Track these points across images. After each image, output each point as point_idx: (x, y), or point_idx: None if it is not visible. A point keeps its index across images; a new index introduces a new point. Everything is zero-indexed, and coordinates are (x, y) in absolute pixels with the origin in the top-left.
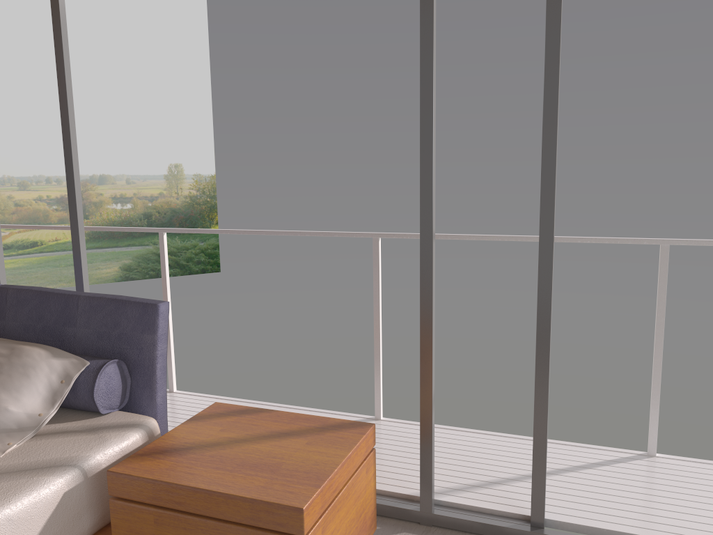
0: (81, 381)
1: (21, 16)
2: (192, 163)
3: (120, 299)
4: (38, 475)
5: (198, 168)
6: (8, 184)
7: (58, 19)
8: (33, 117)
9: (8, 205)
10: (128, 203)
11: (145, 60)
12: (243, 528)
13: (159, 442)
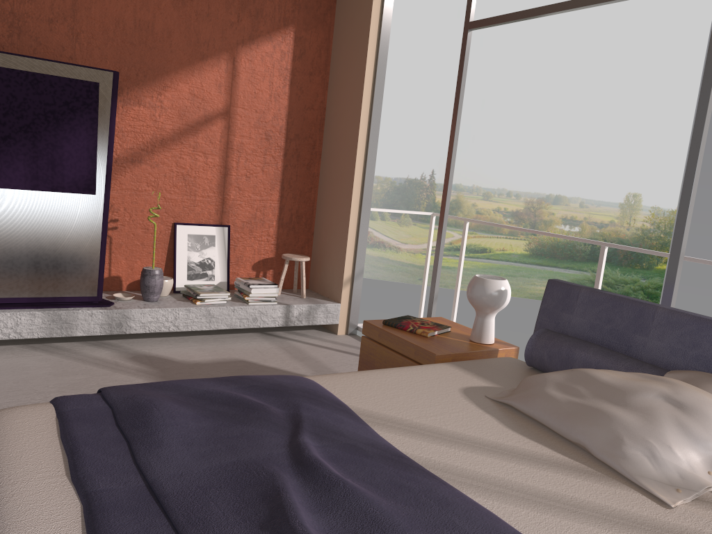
0: None
1: (521, 42)
2: (652, 194)
3: None
4: None
5: (657, 200)
6: (475, 193)
7: None
8: (509, 135)
9: (470, 212)
10: (576, 226)
11: (628, 84)
12: None
13: None
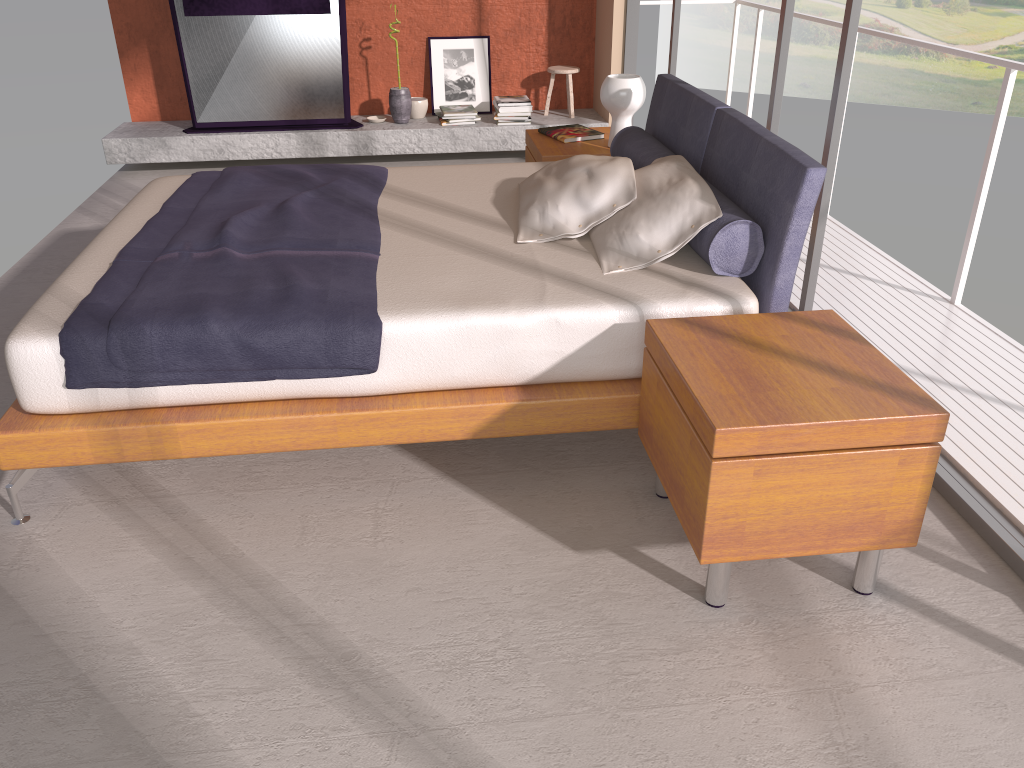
0: (707, 232)
1: None
2: None
3: (784, 152)
4: (602, 299)
5: None
6: None
7: None
8: None
9: None
10: None
11: None
12: (688, 424)
13: (717, 319)
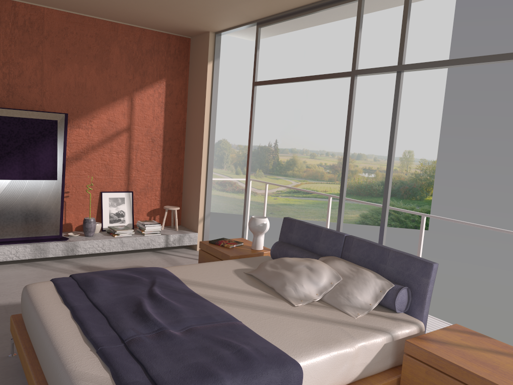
0: (389, 293)
1: (330, 54)
2: (420, 151)
3: (411, 256)
4: (374, 332)
5: (424, 154)
6: (305, 154)
7: (396, 104)
8: (325, 114)
9: (302, 166)
10: (372, 173)
11: None
12: None
13: (428, 334)
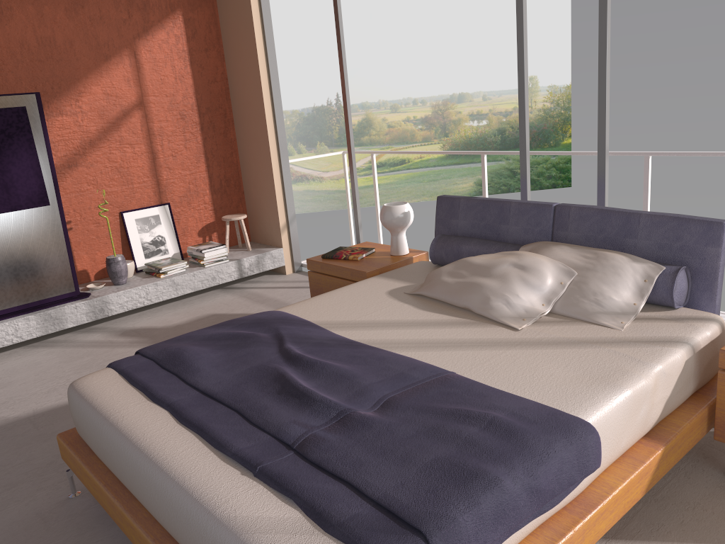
0: (659, 281)
1: None
2: (547, 74)
3: (682, 217)
4: (666, 346)
5: (552, 79)
6: (382, 108)
7: None
8: (403, 43)
9: (382, 127)
10: (483, 119)
11: None
12: None
13: None
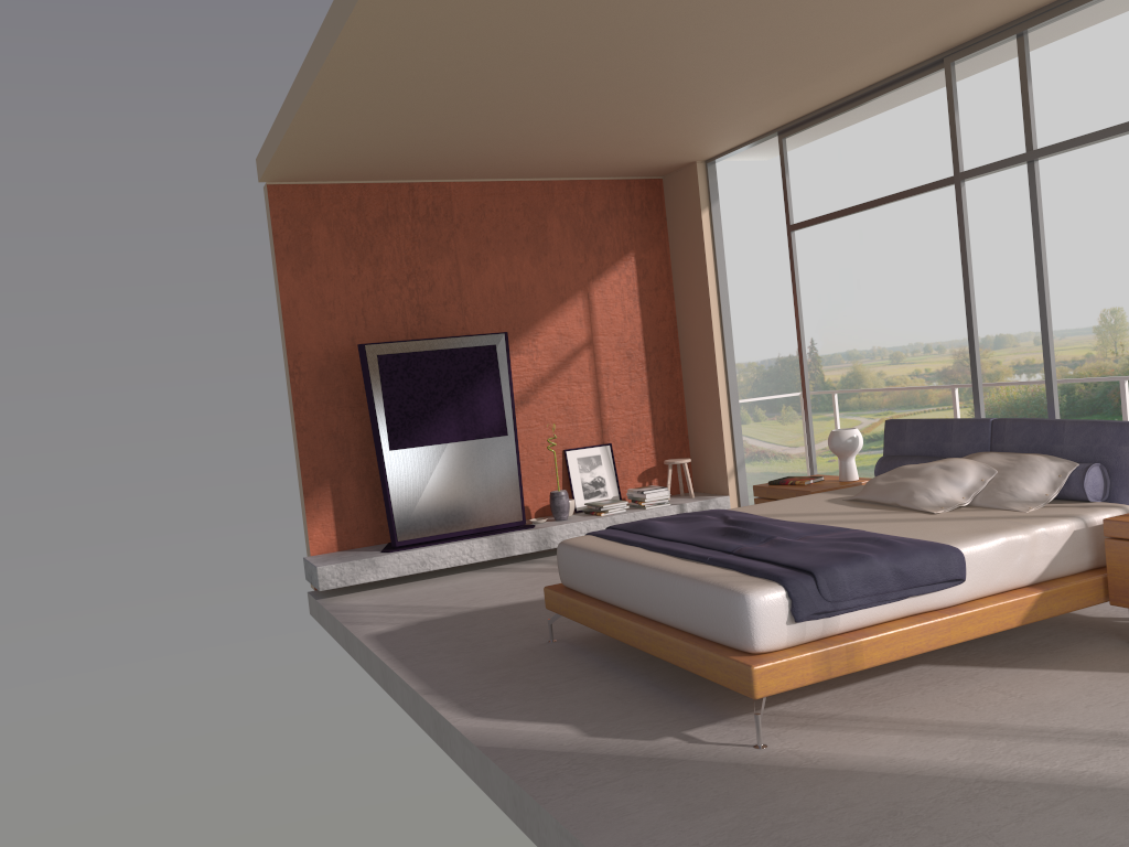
0: (1072, 476)
1: (894, 143)
2: None
3: (1099, 421)
4: (1056, 518)
5: None
6: (878, 358)
7: (1035, 210)
8: (908, 268)
9: (877, 385)
10: (1037, 372)
11: (1062, 163)
12: None
13: None
